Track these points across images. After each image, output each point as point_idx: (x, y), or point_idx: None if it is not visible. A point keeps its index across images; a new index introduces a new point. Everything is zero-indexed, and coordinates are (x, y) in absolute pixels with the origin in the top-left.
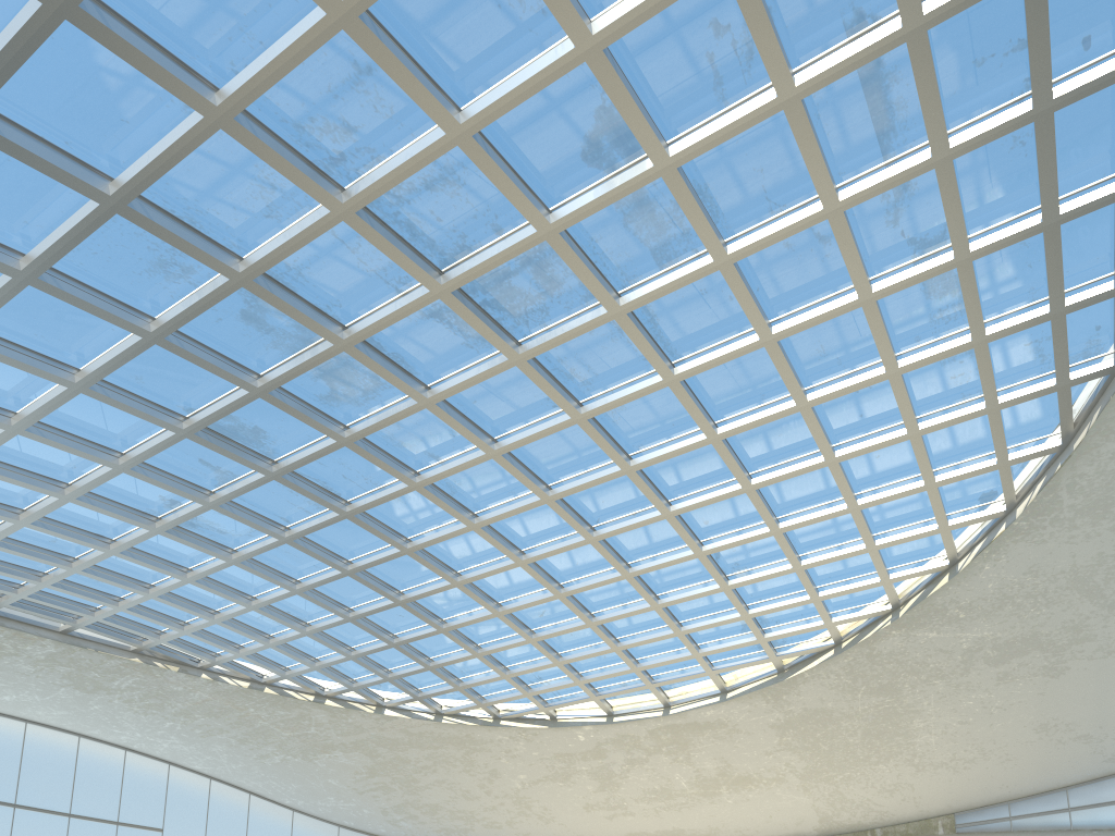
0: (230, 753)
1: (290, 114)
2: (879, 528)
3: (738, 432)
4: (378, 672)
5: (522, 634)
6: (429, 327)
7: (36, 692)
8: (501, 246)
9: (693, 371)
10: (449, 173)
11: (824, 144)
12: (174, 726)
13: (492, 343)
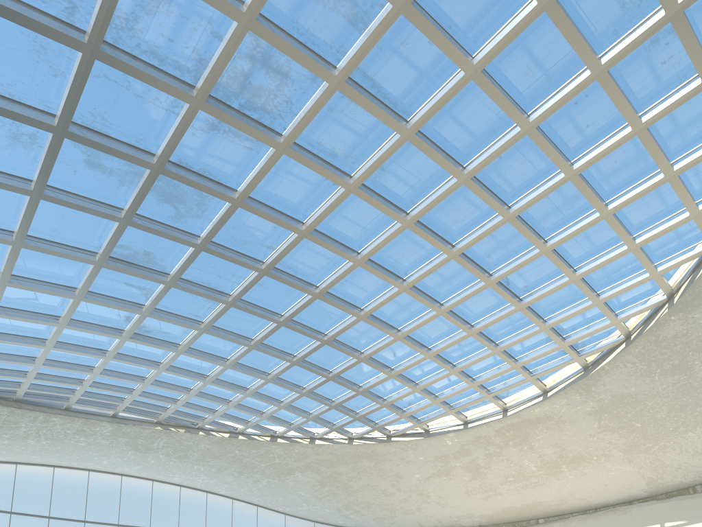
0: (237, 481)
1: None
2: (637, 229)
3: (481, 168)
4: (302, 415)
5: (383, 371)
6: (213, 139)
7: (117, 456)
8: (221, 48)
9: (421, 121)
10: None
11: None
12: (199, 468)
13: (257, 138)
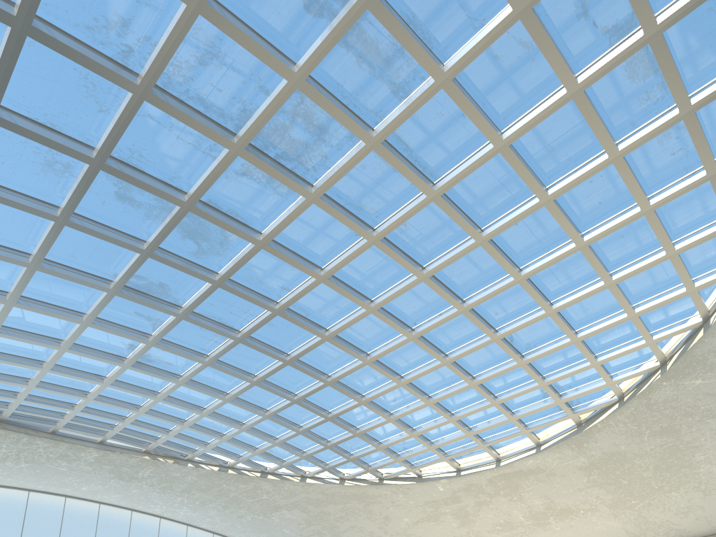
0: (220, 516)
1: (78, 18)
2: (637, 299)
3: (499, 232)
4: (295, 452)
5: (382, 415)
6: (245, 184)
7: (98, 484)
8: (267, 101)
9: (448, 185)
10: (211, 47)
11: None
12: (183, 500)
13: (289, 187)
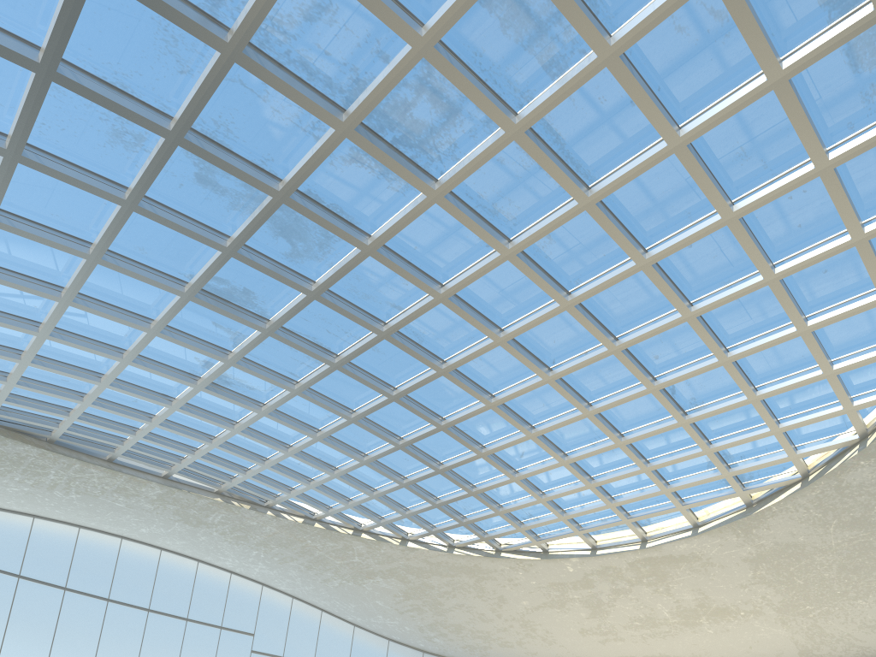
0: (302, 577)
1: None
2: (837, 352)
3: (667, 255)
4: (397, 509)
5: (505, 473)
6: (354, 173)
7: (160, 526)
8: (385, 71)
9: (606, 191)
10: None
11: None
12: (259, 554)
13: (407, 180)
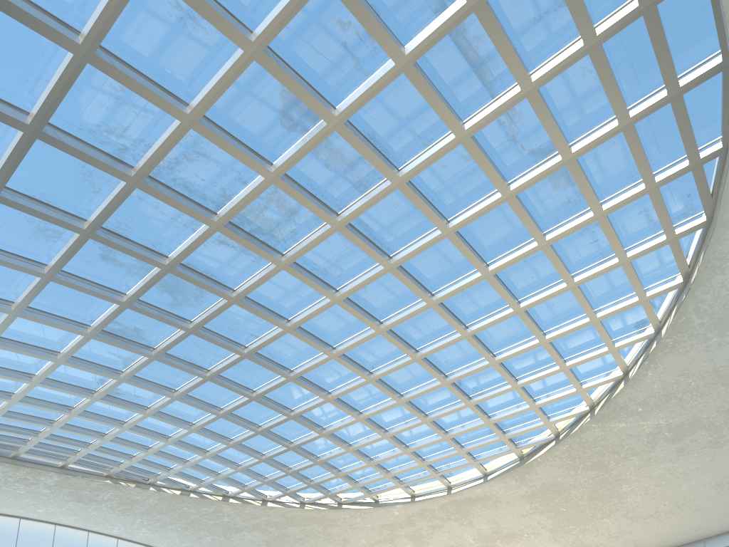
0: (180, 537)
1: (83, 124)
2: (567, 354)
3: (447, 298)
4: (257, 478)
5: (342, 446)
6: (222, 251)
7: (56, 506)
8: (246, 191)
9: (403, 260)
10: (198, 148)
11: (445, 93)
12: (142, 522)
13: (262, 256)
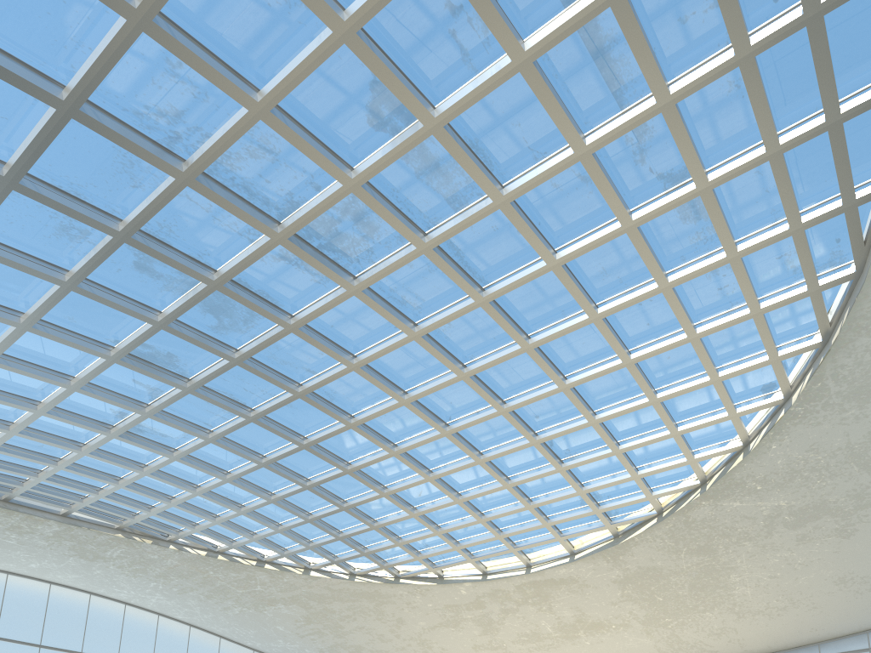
0: (201, 606)
1: (128, 104)
2: (680, 417)
3: (546, 342)
4: (301, 542)
5: (405, 510)
6: (282, 268)
7: (53, 561)
8: (318, 199)
9: (497, 293)
10: (265, 143)
11: (567, 99)
12: (157, 586)
13: (331, 278)
